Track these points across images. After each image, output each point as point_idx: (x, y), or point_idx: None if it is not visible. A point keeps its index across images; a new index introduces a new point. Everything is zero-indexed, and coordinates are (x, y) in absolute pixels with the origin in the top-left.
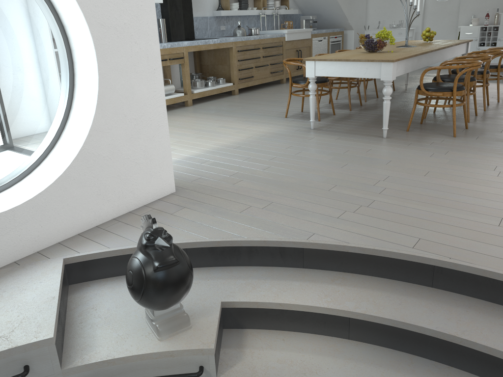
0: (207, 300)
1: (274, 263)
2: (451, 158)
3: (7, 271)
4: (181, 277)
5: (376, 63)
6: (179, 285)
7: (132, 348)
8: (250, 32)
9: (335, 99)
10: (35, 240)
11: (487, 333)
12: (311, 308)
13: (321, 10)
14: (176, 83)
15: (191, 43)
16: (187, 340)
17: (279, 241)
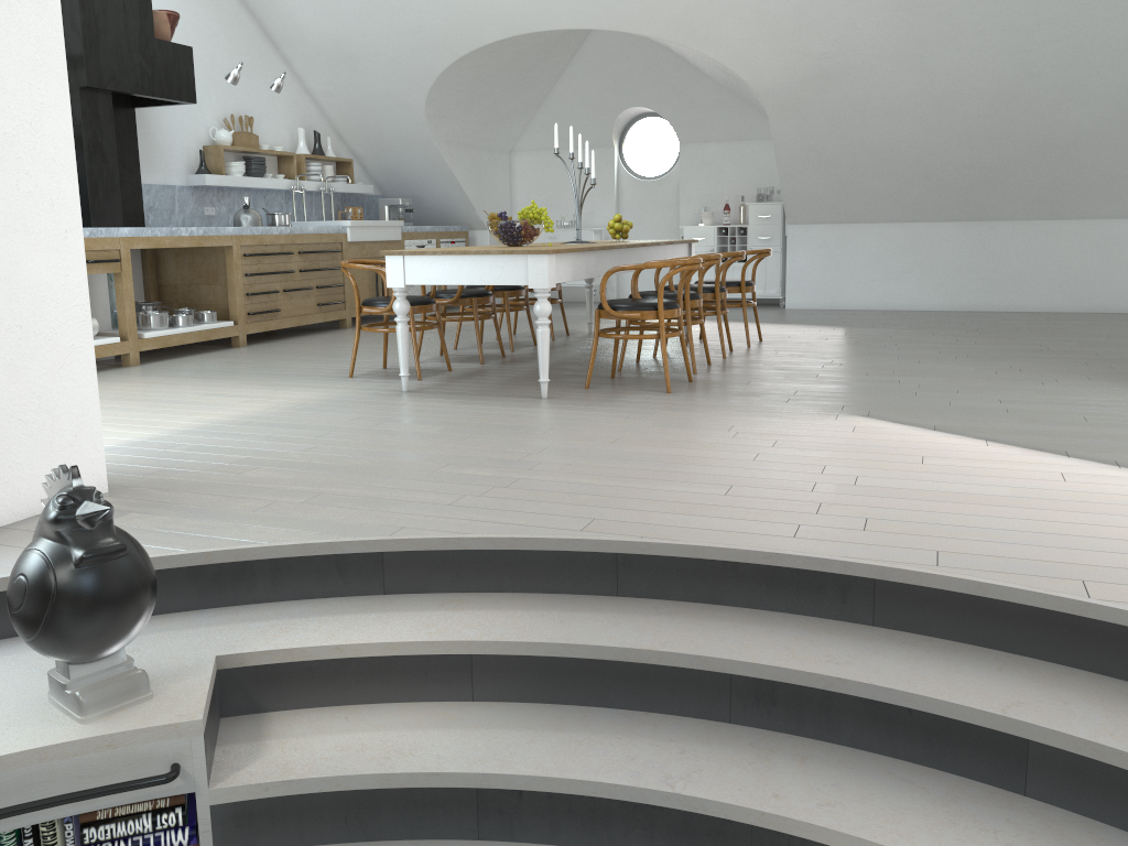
0: (185, 656)
1: (326, 590)
2: (659, 419)
3: None
4: (133, 580)
5: (518, 256)
6: (127, 596)
7: (21, 742)
8: (271, 220)
9: (454, 348)
10: None
11: (702, 640)
12: (399, 647)
13: (420, 188)
14: (100, 319)
15: (139, 231)
16: (144, 715)
17: (334, 543)
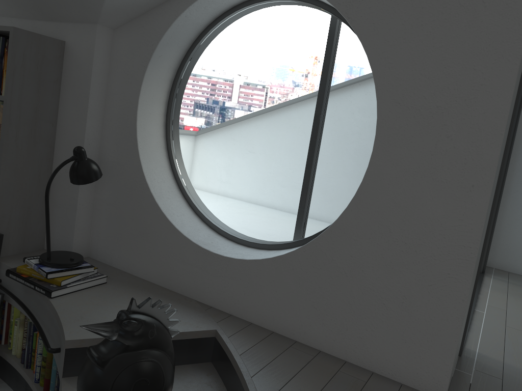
0: None
1: None
2: None
3: (193, 306)
4: (91, 386)
5: None
6: None
7: None
8: None
9: None
10: (234, 302)
11: None
12: None
13: None
14: None
15: None
16: None
17: None
